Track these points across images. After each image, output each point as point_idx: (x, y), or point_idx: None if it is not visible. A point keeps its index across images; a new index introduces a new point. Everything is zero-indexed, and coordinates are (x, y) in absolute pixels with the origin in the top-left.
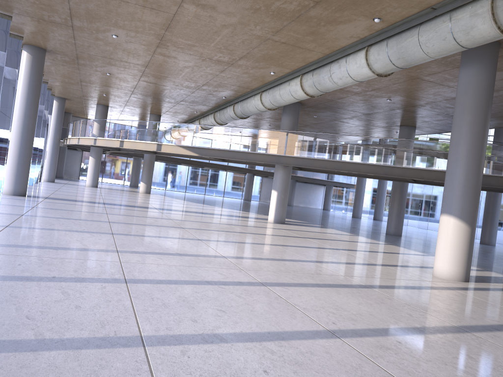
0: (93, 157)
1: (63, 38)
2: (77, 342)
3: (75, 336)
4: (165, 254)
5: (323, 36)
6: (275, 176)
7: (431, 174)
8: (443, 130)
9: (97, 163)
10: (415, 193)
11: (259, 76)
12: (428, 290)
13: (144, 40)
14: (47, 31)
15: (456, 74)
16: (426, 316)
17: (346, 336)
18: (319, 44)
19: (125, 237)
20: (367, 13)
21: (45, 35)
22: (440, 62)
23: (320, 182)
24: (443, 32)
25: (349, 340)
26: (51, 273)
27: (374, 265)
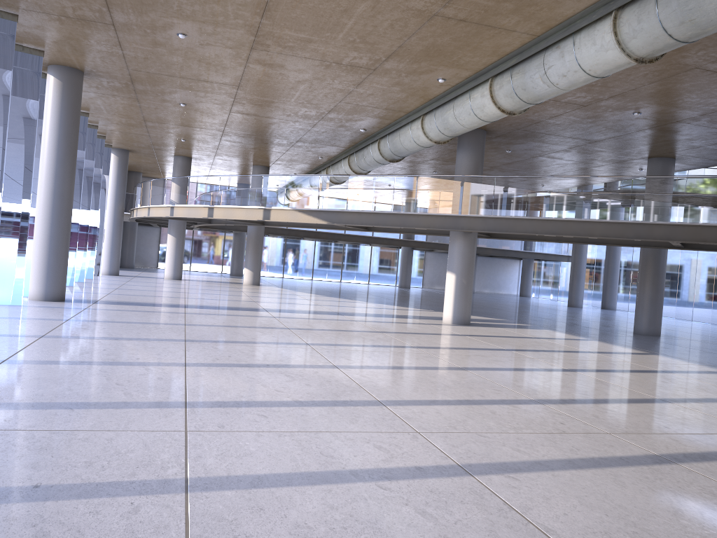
0: (173, 235)
1: (103, 48)
2: None
3: None
4: (273, 405)
5: None
6: (450, 250)
7: None
8: None
9: (180, 243)
10: None
11: (419, 88)
12: None
13: (229, 38)
14: (78, 37)
15: None
16: None
17: None
18: (524, 16)
19: (207, 371)
20: None
21: (77, 45)
22: None
23: (514, 255)
24: None
25: None
26: (36, 476)
27: (651, 403)
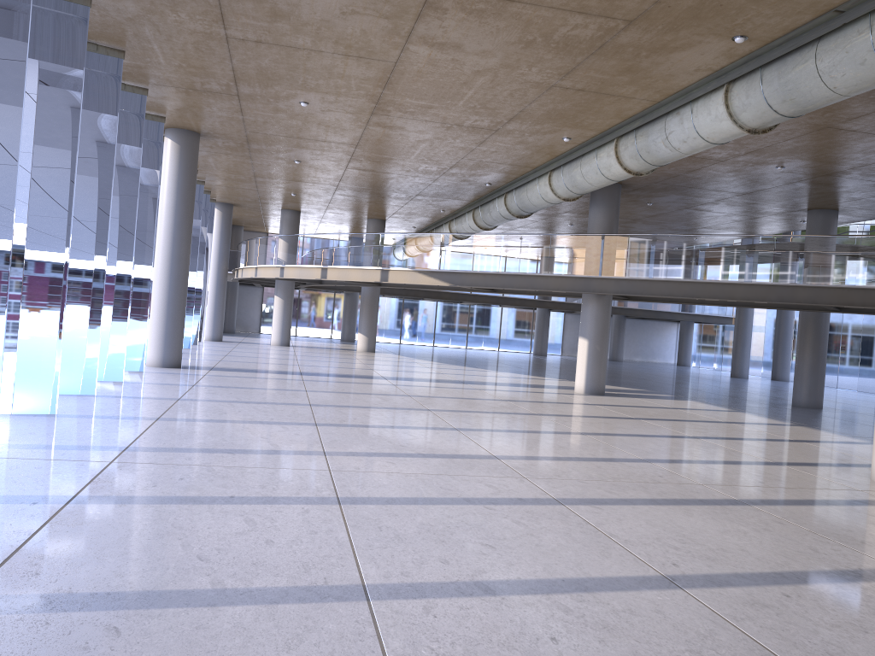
0: (280, 297)
1: (224, 114)
2: (272, 593)
3: (268, 586)
4: (399, 456)
5: (648, 73)
6: (583, 313)
7: (868, 296)
8: None
9: (288, 306)
10: (852, 327)
11: (544, 146)
12: (857, 507)
13: (351, 106)
14: (201, 106)
15: None
16: (845, 552)
17: (693, 585)
18: (641, 86)
19: (337, 430)
20: (720, 29)
21: (198, 112)
22: (866, 96)
23: (669, 317)
24: (860, 51)
25: (697, 593)
26: (228, 491)
27: (761, 465)
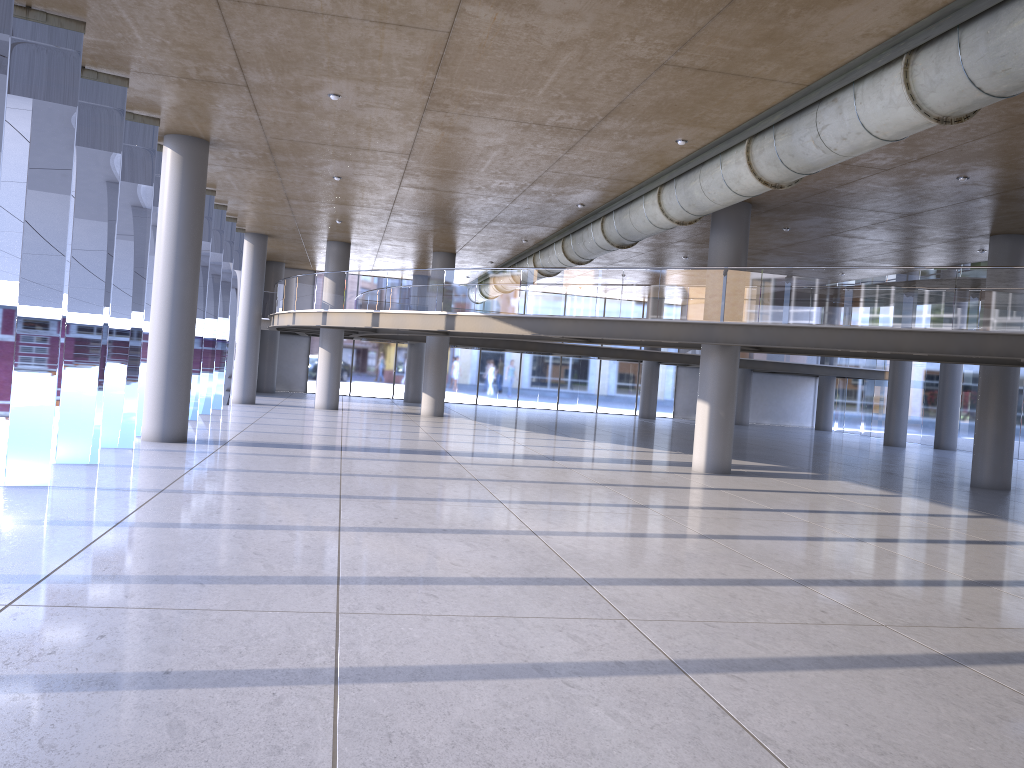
0: (326, 349)
1: (234, 113)
2: None
3: None
4: (446, 582)
5: (796, 42)
6: (702, 369)
7: None
8: None
9: (335, 360)
10: None
11: (652, 153)
12: None
13: (396, 98)
14: (202, 102)
15: None
16: None
17: None
18: (785, 62)
19: (366, 538)
20: None
21: (201, 111)
22: None
23: (806, 371)
24: None
25: None
26: (165, 661)
27: (959, 586)
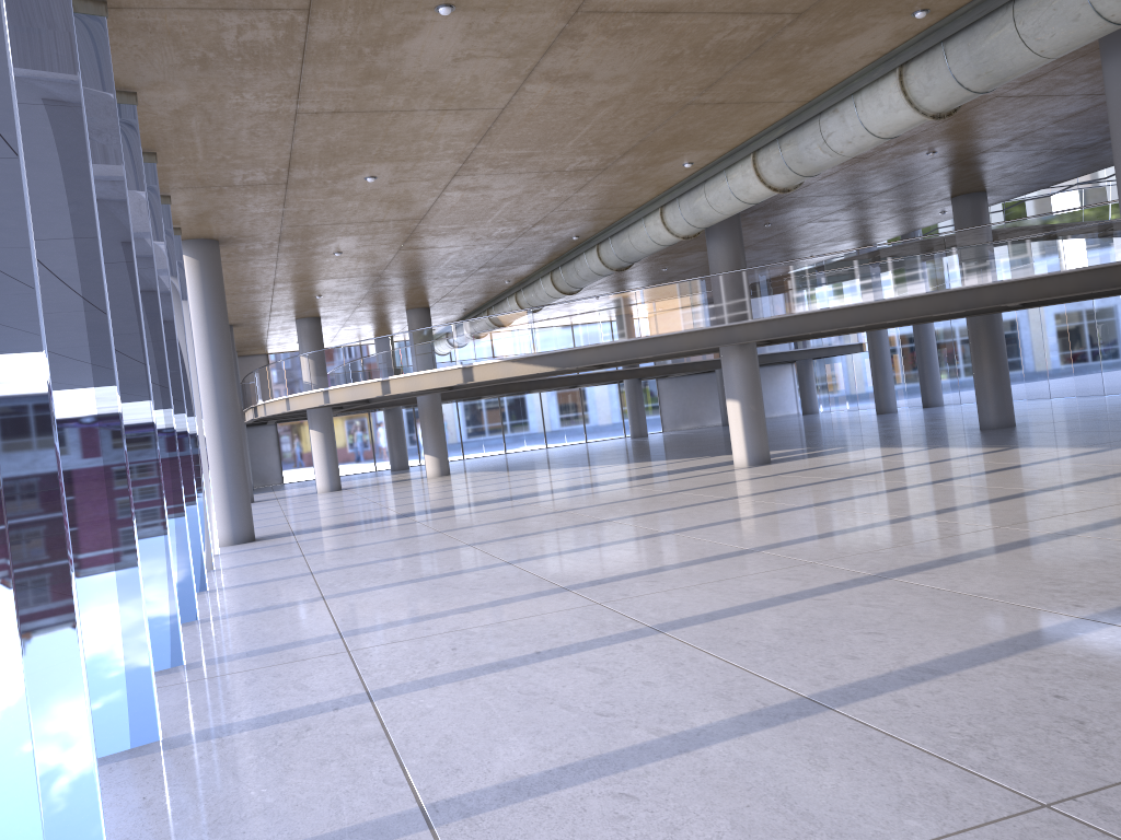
0: (318, 430)
1: (261, 209)
2: (727, 726)
3: (712, 721)
4: (649, 572)
5: (805, 70)
6: (726, 370)
7: (1064, 282)
8: (1047, 182)
9: (330, 439)
10: None
11: (658, 178)
12: None
13: (430, 171)
14: (233, 205)
15: (1080, 68)
16: None
17: (1120, 619)
18: (793, 87)
19: (541, 563)
20: (900, 6)
21: (227, 213)
22: None
23: (786, 359)
24: (1072, 6)
25: None
26: (525, 648)
27: (1031, 495)
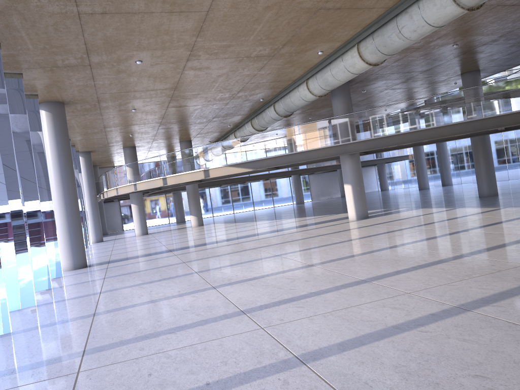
0: (135, 204)
1: (81, 83)
2: None
3: None
4: (299, 299)
5: None
6: (343, 168)
7: None
8: (513, 65)
9: (141, 208)
10: None
11: (304, 62)
12: None
13: (172, 56)
14: (63, 79)
15: None
16: None
17: None
18: None
19: (233, 288)
20: None
21: (61, 85)
22: None
23: (372, 163)
24: None
25: None
26: (200, 378)
27: None
